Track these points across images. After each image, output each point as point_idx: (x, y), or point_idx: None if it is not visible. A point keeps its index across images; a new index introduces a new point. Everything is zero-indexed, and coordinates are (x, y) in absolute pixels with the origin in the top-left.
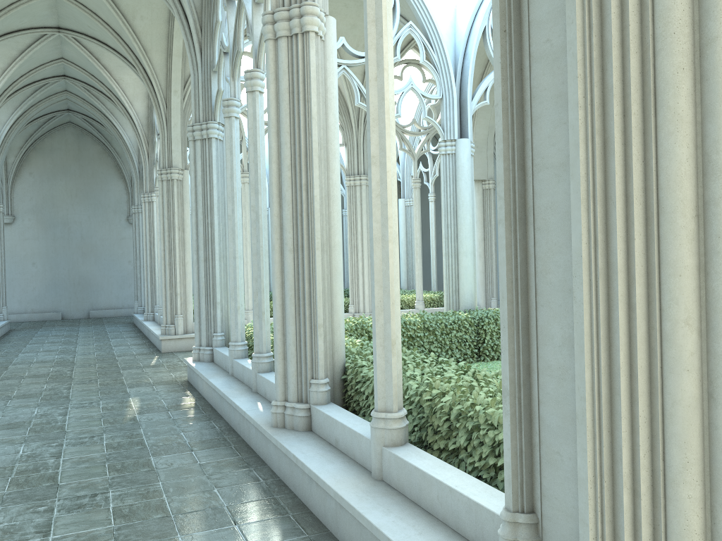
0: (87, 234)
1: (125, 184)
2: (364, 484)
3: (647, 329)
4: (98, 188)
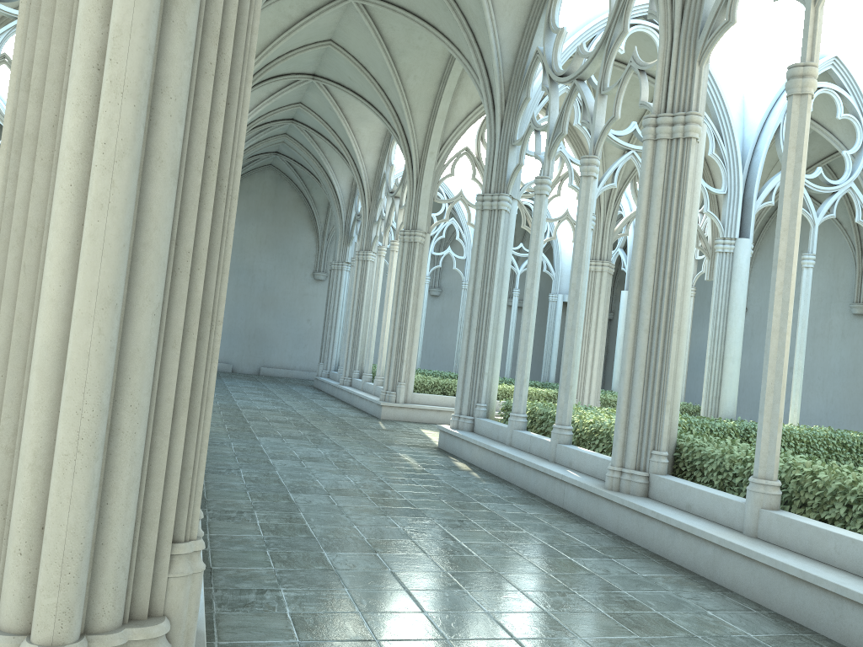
0: (270, 285)
1: (316, 236)
2: (742, 537)
3: None
4: (288, 237)
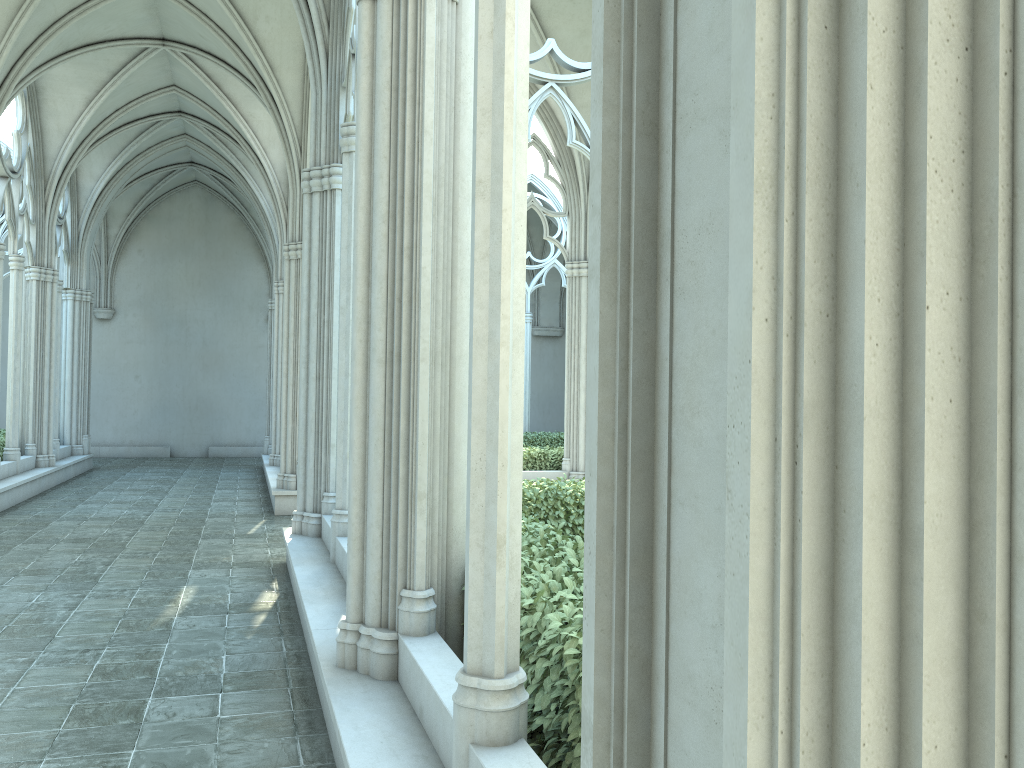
0: (212, 339)
1: (267, 269)
2: None
3: (964, 617)
4: (229, 274)
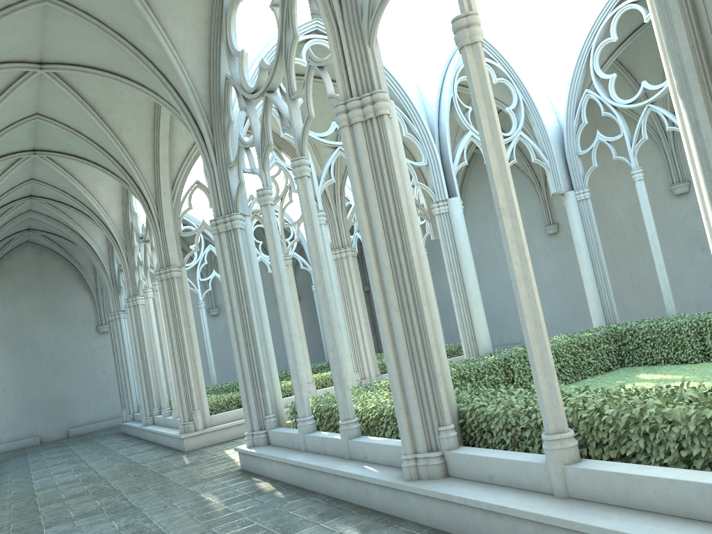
0: (57, 351)
1: (90, 294)
2: (557, 503)
3: None
4: (63, 302)
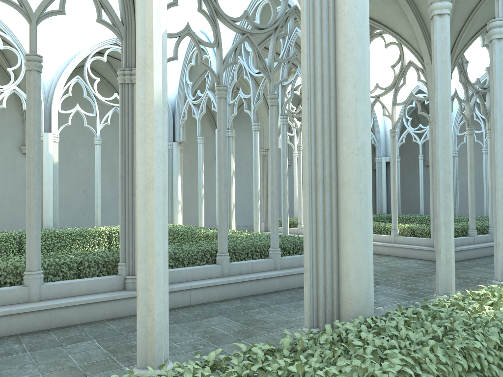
0: None
1: None
2: None
3: None
4: None
